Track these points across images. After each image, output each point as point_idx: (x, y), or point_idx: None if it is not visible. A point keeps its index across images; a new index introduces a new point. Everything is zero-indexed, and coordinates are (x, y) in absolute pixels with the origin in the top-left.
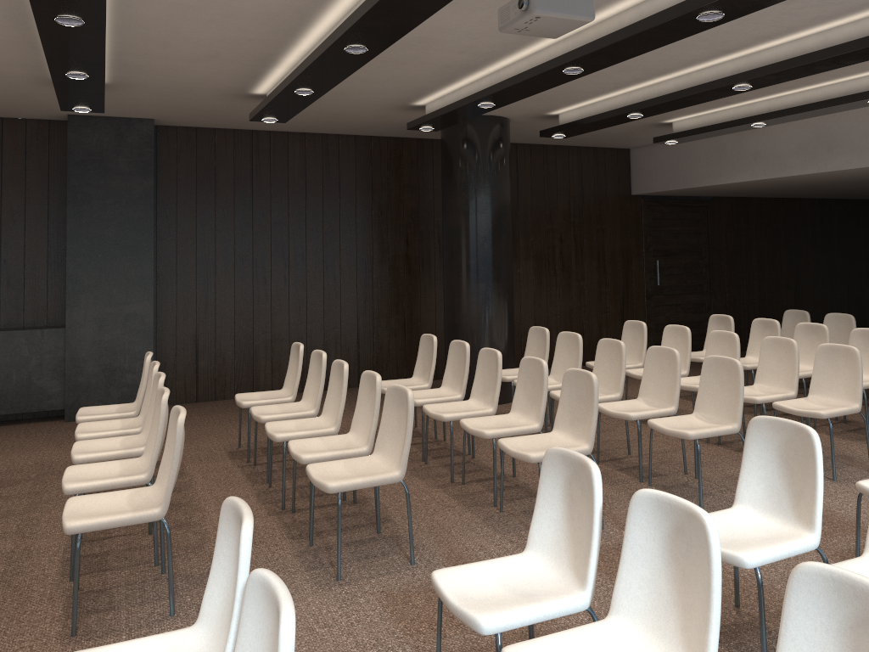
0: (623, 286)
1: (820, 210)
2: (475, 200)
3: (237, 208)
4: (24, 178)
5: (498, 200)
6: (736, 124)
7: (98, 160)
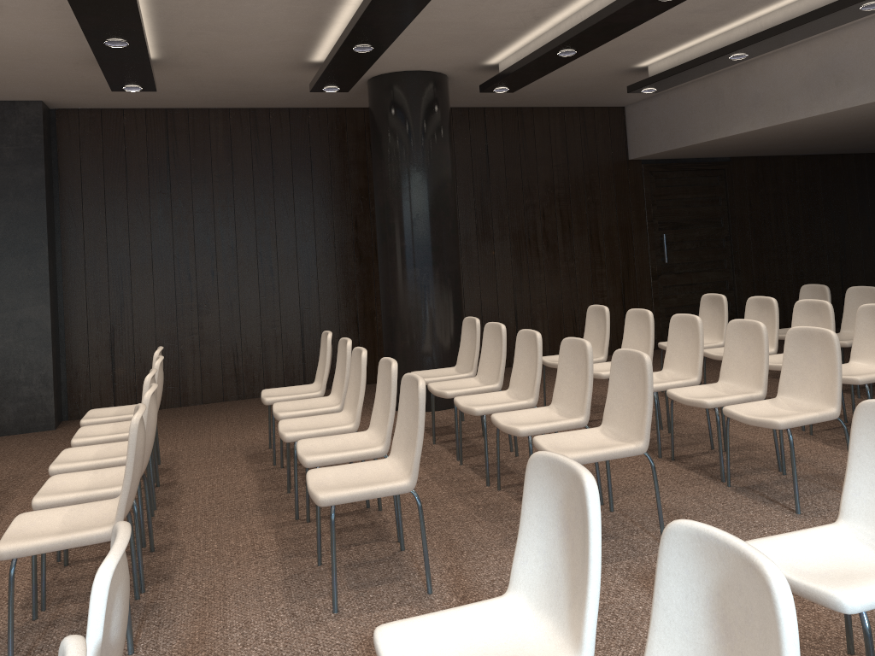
0: (623, 265)
1: (869, 167)
2: (404, 171)
3: (152, 196)
4: None
5: (432, 170)
6: (710, 58)
7: None
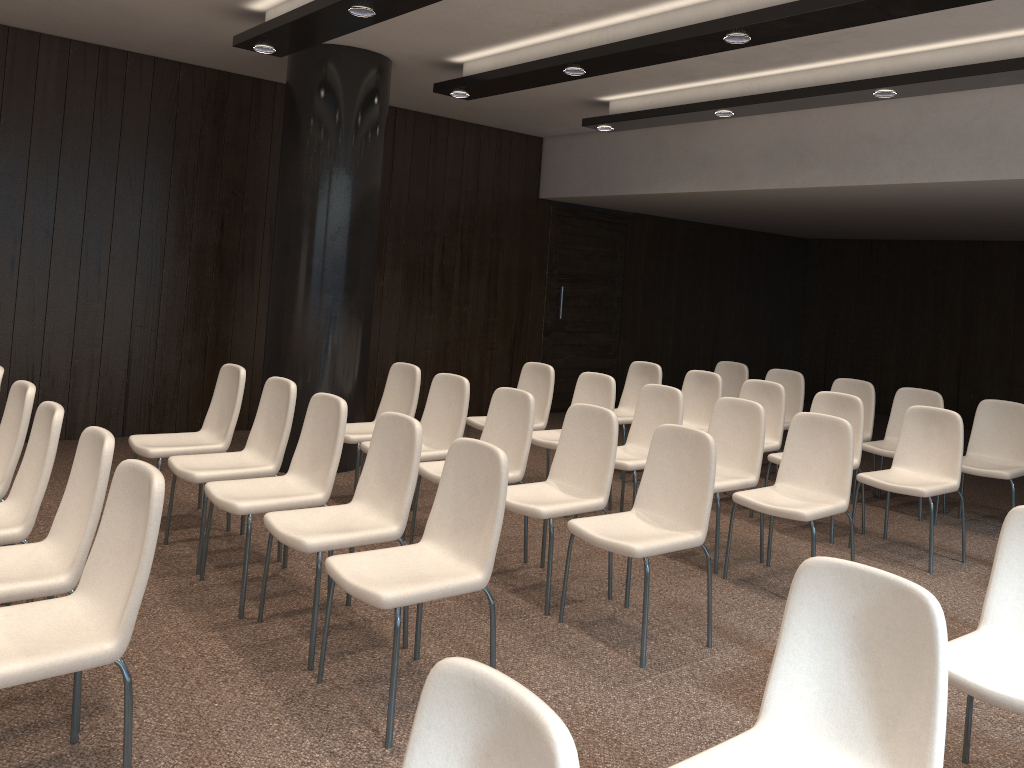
0: (517, 316)
1: (749, 245)
2: (330, 171)
3: None
4: None
5: (364, 176)
6: (696, 109)
7: None
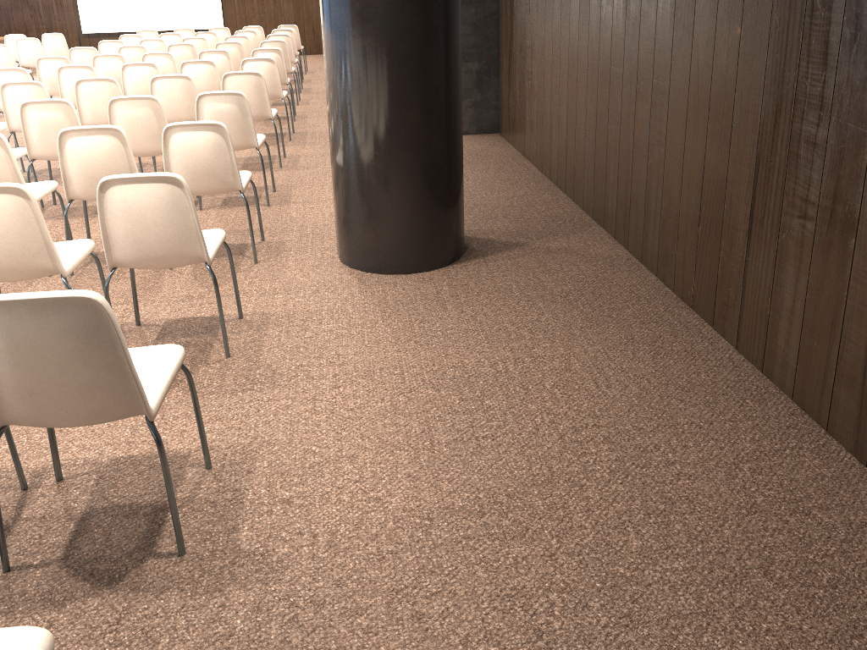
0: None
1: None
2: None
3: None
4: None
5: None
6: None
7: None
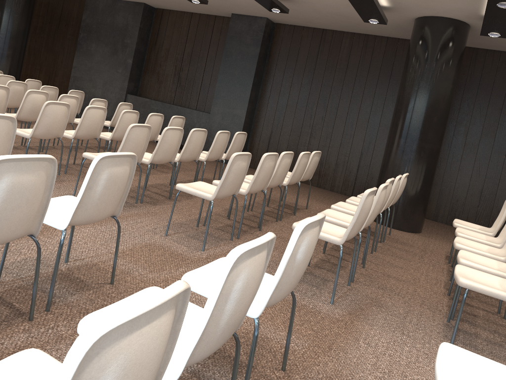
0: None
1: None
2: (412, 79)
3: (305, 72)
4: (217, 44)
5: (430, 81)
6: None
7: (238, 36)
